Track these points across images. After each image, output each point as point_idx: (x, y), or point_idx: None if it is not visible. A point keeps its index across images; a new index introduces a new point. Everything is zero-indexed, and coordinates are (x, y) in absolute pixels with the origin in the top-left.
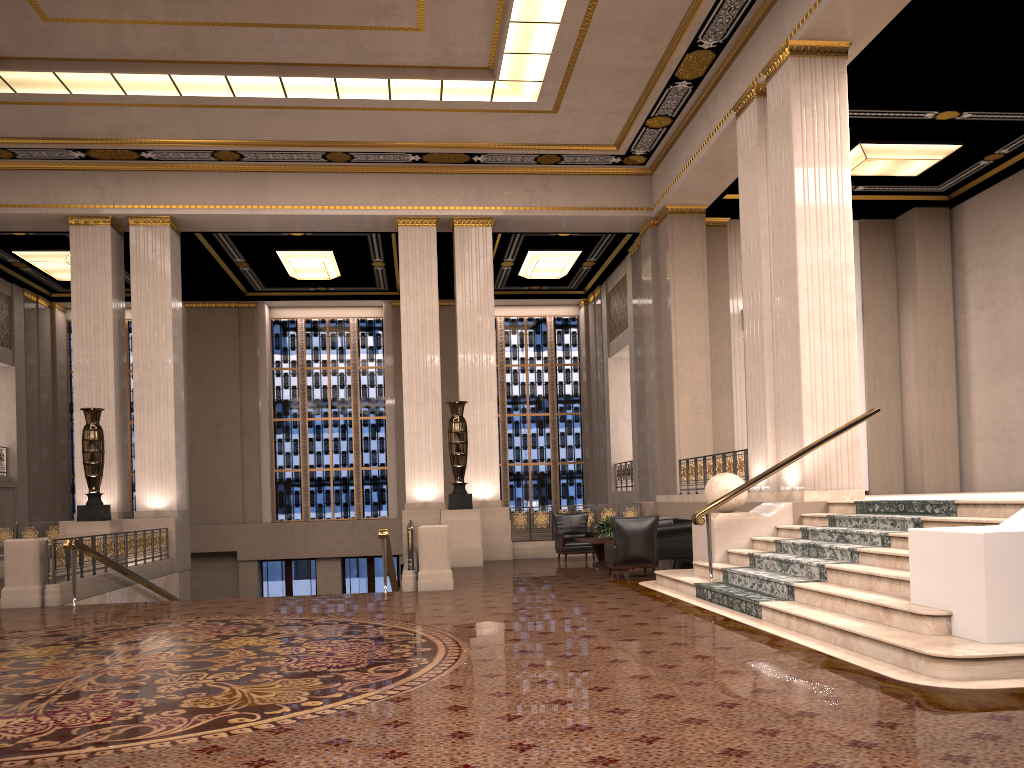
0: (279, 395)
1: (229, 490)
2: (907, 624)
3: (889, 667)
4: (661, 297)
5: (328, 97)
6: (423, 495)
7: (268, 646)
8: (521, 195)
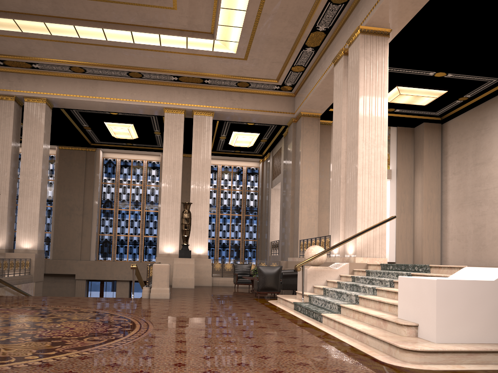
0: (104, 196)
1: (74, 243)
2: (394, 329)
3: (380, 353)
4: (296, 158)
5: (128, 42)
6: (168, 250)
7: (41, 322)
8: (228, 101)
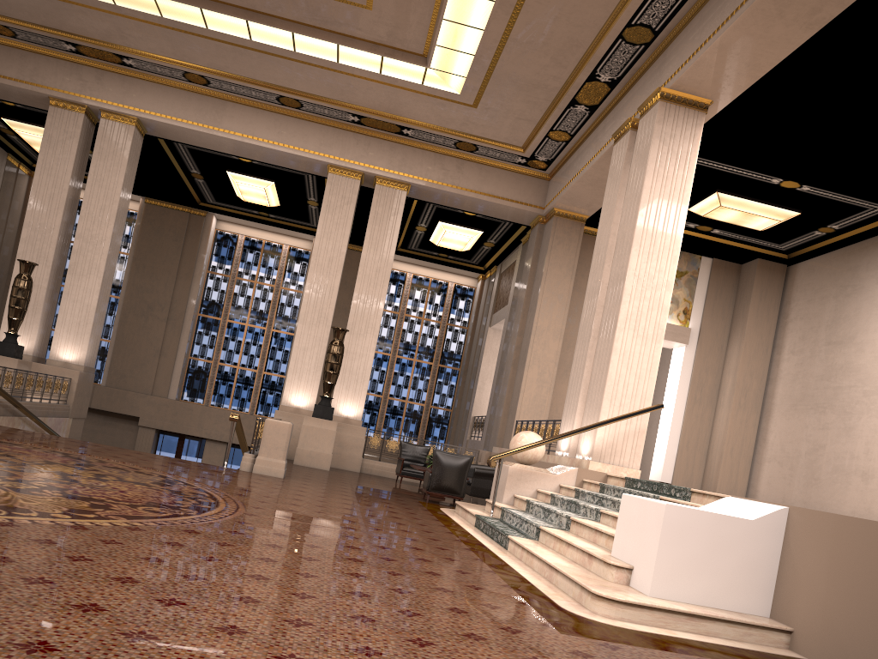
0: (208, 295)
1: (146, 364)
2: (599, 570)
3: (566, 599)
4: (535, 283)
5: (286, 48)
6: (297, 401)
7: (78, 476)
8: (437, 171)
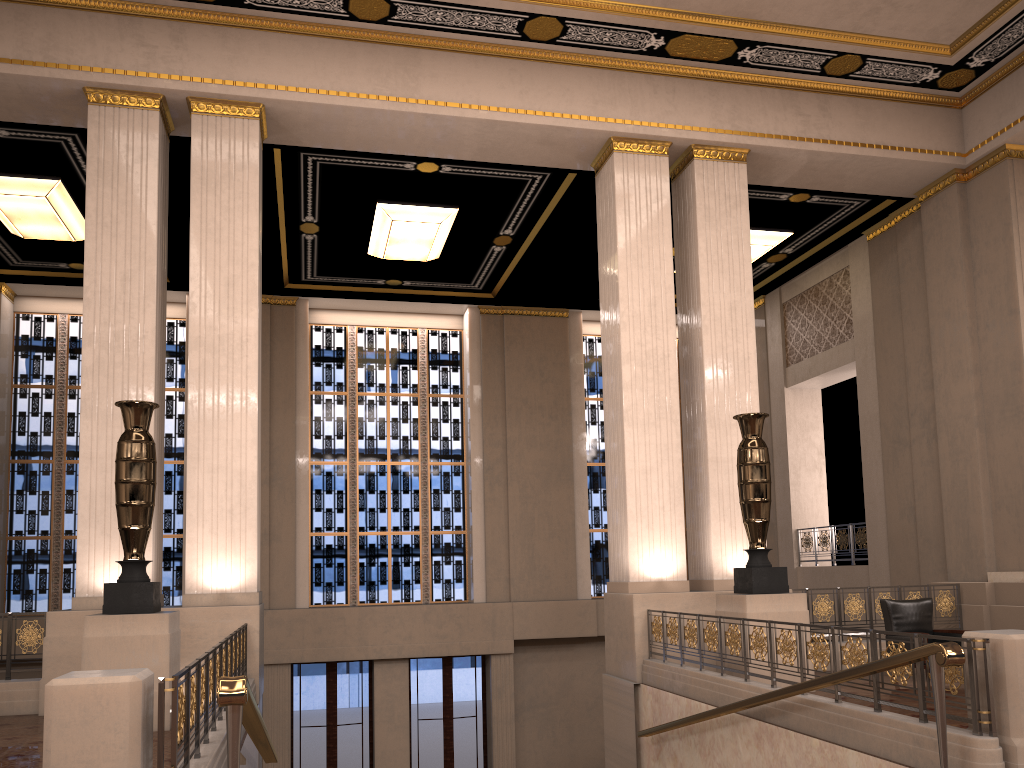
0: (319, 429)
1: None
2: None
3: None
4: (979, 281)
5: None
6: (655, 569)
7: None
8: (791, 119)
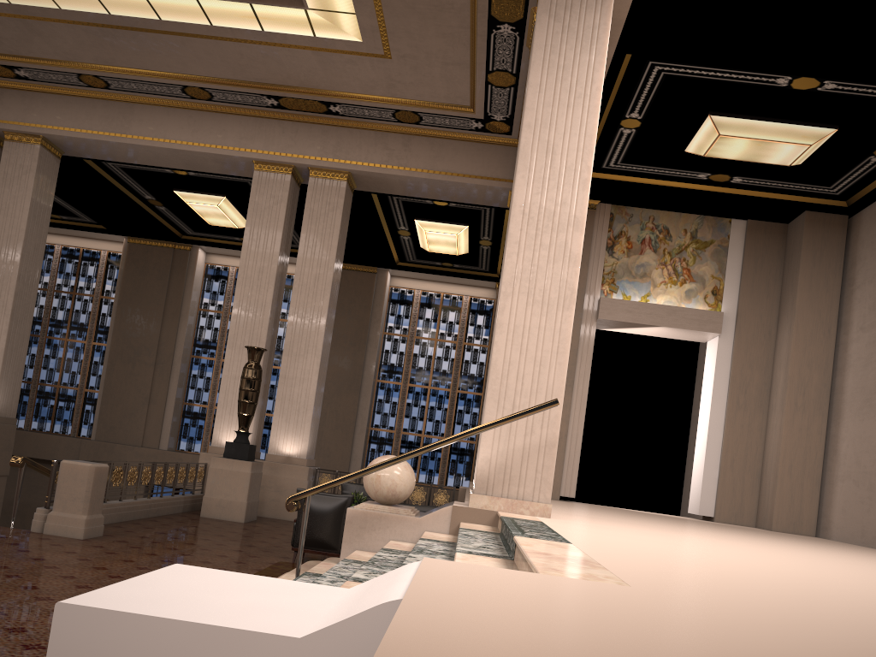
0: (201, 334)
1: (135, 414)
2: None
3: None
4: None
5: (150, 17)
6: (229, 441)
7: None
8: (379, 152)
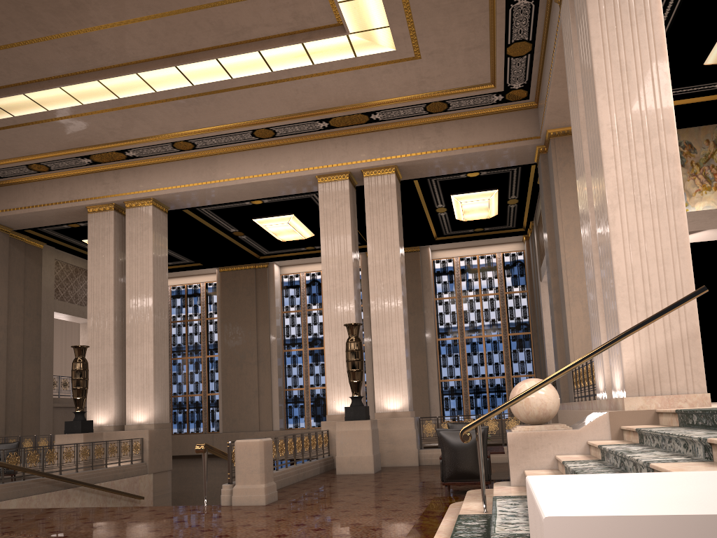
0: (287, 332)
1: (249, 405)
2: None
3: None
4: (553, 216)
5: (223, 79)
6: (342, 408)
7: None
8: (418, 143)
